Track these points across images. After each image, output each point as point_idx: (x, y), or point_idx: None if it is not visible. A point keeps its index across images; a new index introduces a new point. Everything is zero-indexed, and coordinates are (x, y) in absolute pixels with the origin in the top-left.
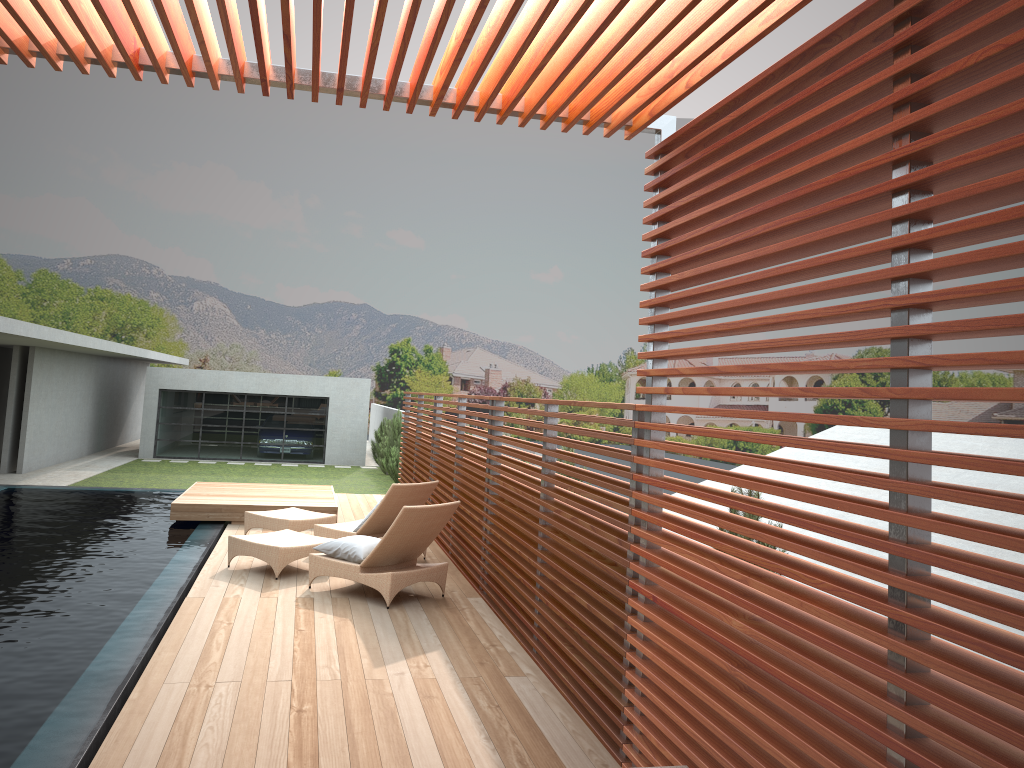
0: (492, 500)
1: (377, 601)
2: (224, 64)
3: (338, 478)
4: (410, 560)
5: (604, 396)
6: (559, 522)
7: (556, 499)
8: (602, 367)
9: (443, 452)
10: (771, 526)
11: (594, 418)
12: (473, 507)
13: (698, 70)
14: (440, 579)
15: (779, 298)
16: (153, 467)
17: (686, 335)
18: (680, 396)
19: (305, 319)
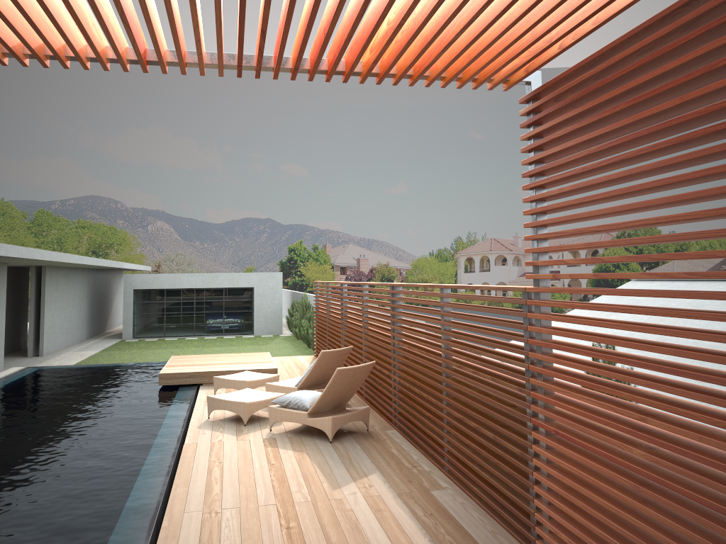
0: (399, 359)
1: (321, 437)
2: (208, 56)
3: (265, 344)
4: (341, 406)
5: (442, 272)
6: (461, 375)
7: (454, 357)
8: (439, 251)
9: (352, 324)
10: (657, 376)
11: (488, 298)
12: (382, 364)
13: (570, 35)
14: (365, 418)
15: (658, 204)
16: (134, 345)
17: (569, 234)
18: (496, 268)
19: (227, 232)
